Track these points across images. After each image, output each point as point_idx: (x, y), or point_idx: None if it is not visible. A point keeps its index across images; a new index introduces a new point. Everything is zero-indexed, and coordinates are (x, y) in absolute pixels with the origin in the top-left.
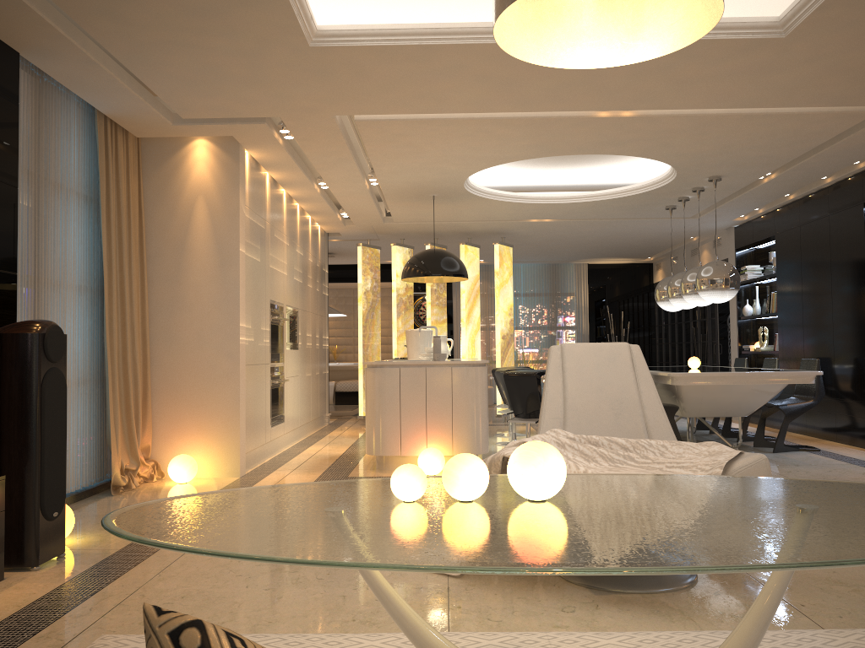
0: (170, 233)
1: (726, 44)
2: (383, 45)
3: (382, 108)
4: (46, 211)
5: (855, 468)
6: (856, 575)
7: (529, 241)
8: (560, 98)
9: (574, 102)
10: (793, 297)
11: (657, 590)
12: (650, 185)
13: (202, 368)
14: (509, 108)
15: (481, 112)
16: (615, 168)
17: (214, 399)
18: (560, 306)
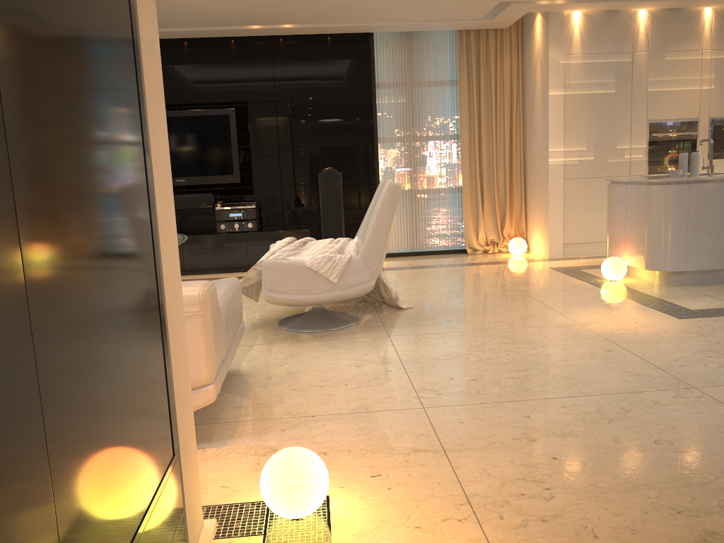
0: (530, 88)
1: None
2: None
3: None
4: (419, 100)
5: None
6: (309, 361)
7: None
8: None
9: None
10: None
11: (278, 325)
12: None
13: (538, 181)
14: None
15: None
16: None
17: (541, 203)
18: None
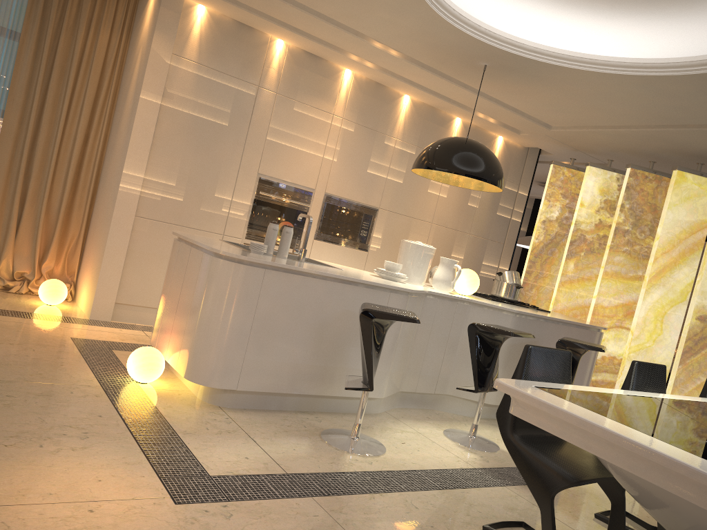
0: (126, 83)
1: None
2: None
3: None
4: None
5: None
6: None
7: None
8: None
9: None
10: None
11: None
12: None
13: (105, 209)
14: None
15: None
16: None
17: (101, 240)
18: None
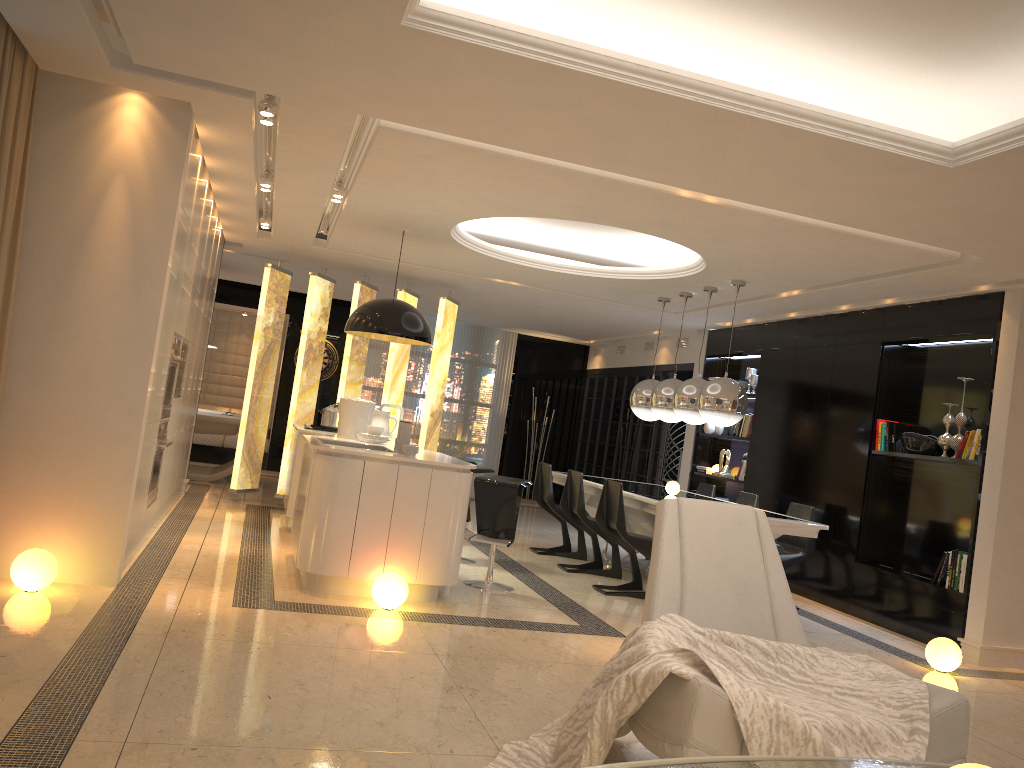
0: (63, 219)
1: (889, 158)
2: (501, 50)
3: (429, 122)
4: None
5: (854, 642)
6: None
7: (473, 300)
8: (656, 165)
9: (668, 174)
10: (774, 425)
11: None
12: (660, 273)
13: (82, 423)
14: (587, 161)
15: (549, 157)
16: (616, 242)
17: (93, 471)
18: (479, 378)
